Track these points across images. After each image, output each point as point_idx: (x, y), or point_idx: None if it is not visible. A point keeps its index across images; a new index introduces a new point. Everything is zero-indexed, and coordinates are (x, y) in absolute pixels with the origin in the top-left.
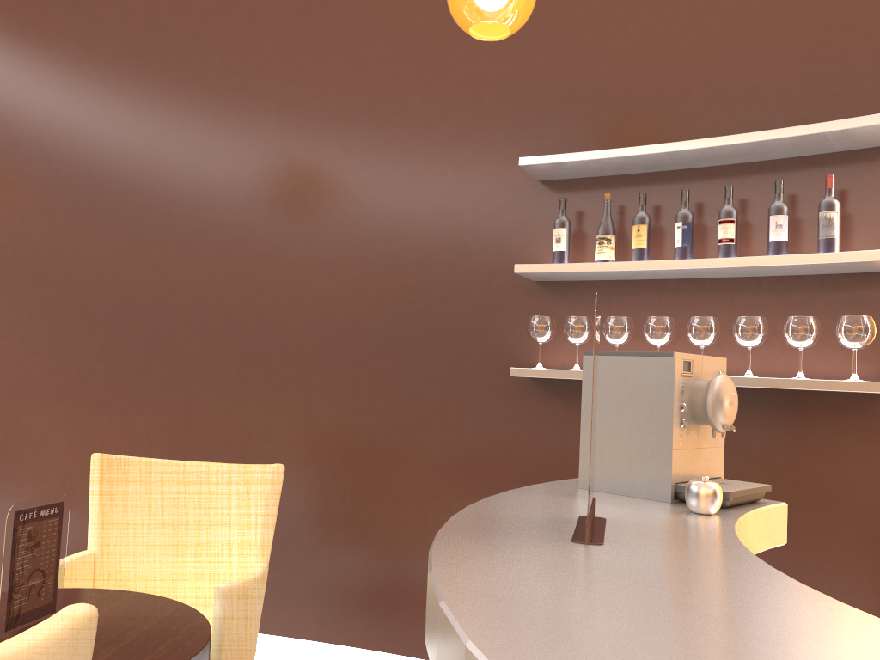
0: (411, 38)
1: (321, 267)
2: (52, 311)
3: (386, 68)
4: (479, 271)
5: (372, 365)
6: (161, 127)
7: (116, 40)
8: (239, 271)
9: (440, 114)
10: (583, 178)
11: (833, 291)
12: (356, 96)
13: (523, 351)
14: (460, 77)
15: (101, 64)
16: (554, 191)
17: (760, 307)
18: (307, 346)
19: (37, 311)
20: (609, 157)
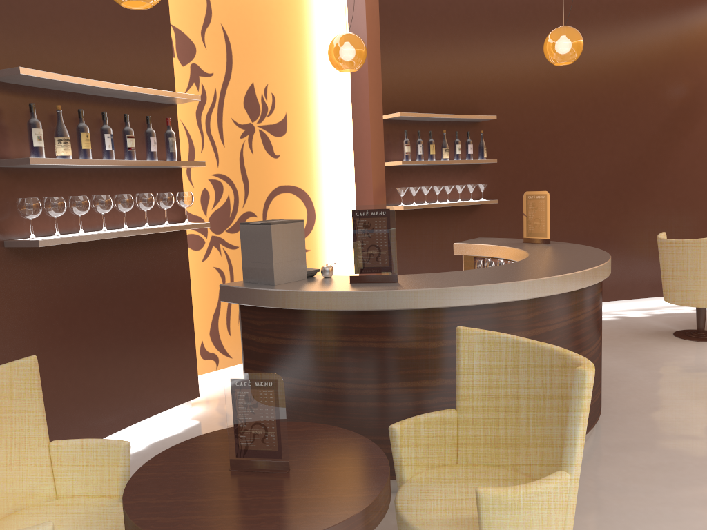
0: None
1: None
2: None
3: None
4: None
5: None
6: None
7: None
8: None
9: None
10: (20, 85)
11: (161, 178)
12: None
13: None
14: None
15: None
16: (0, 91)
17: (132, 186)
18: None
19: None
20: (80, 84)
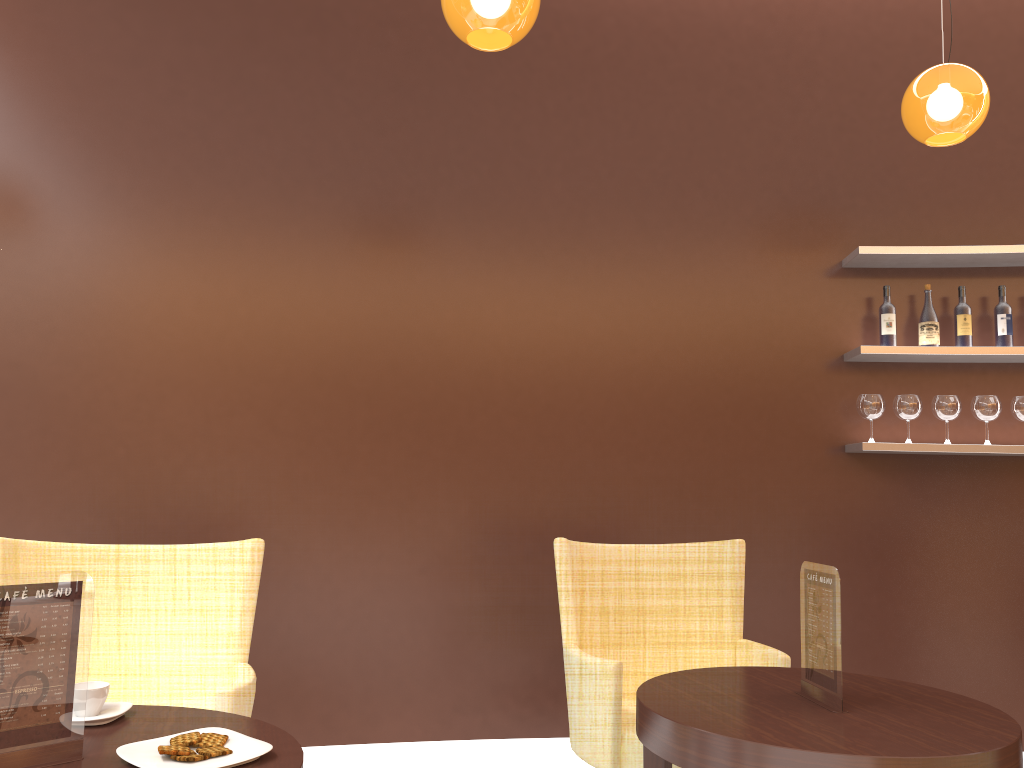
0: (704, 116)
1: (620, 341)
2: (301, 383)
3: (679, 142)
4: (788, 350)
5: (680, 443)
6: (428, 177)
7: (370, 72)
8: (527, 343)
9: (739, 195)
10: (887, 268)
11: None
12: (648, 167)
13: (837, 428)
14: (757, 161)
15: (353, 96)
16: (859, 278)
17: None
18: (607, 424)
19: (281, 382)
20: (947, 253)
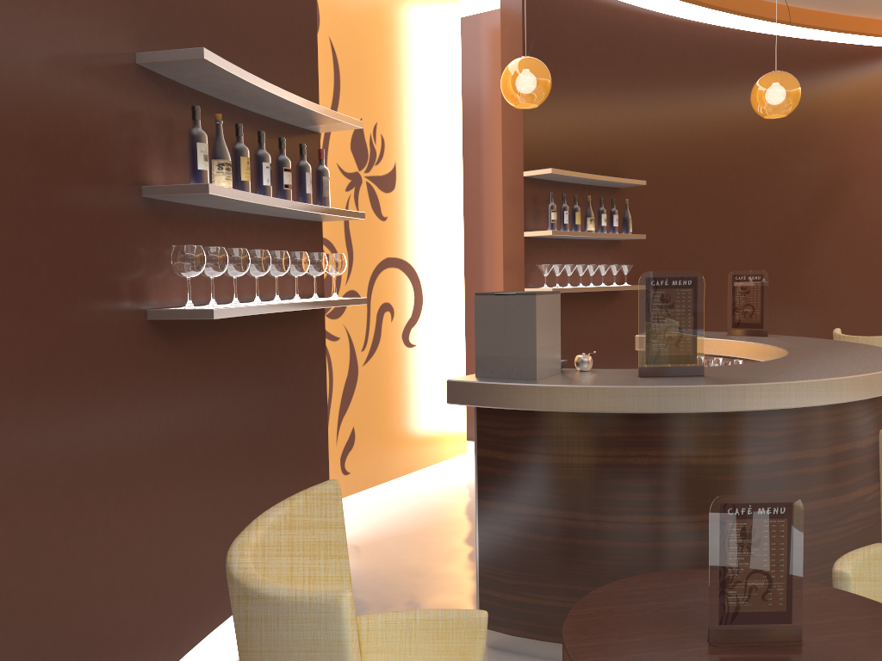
0: None
1: None
2: None
3: None
4: (97, 173)
5: None
6: None
7: None
8: None
9: None
10: (170, 79)
11: (301, 233)
12: None
13: (141, 287)
14: None
15: None
16: (150, 84)
17: (273, 242)
18: None
19: None
20: (255, 85)
